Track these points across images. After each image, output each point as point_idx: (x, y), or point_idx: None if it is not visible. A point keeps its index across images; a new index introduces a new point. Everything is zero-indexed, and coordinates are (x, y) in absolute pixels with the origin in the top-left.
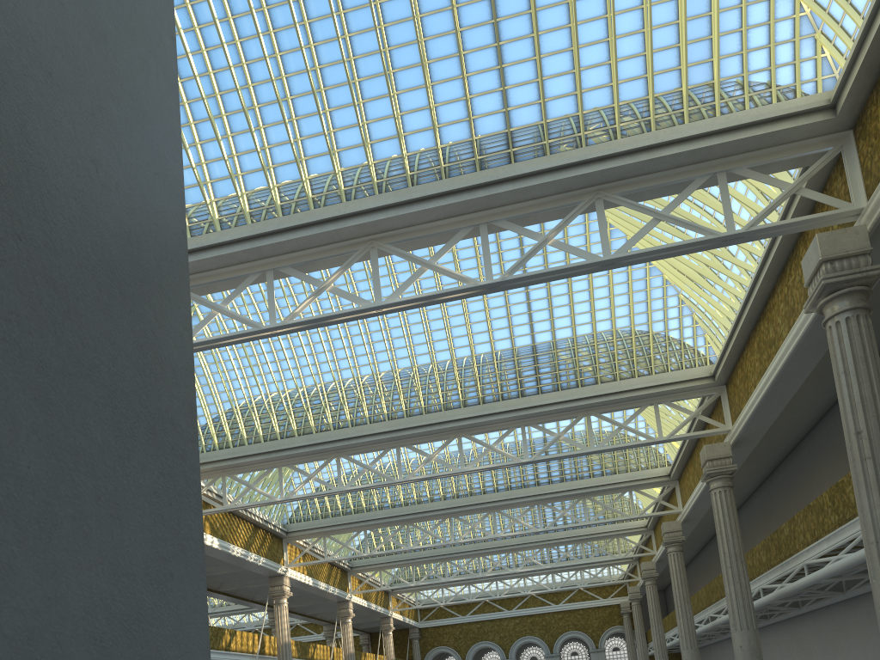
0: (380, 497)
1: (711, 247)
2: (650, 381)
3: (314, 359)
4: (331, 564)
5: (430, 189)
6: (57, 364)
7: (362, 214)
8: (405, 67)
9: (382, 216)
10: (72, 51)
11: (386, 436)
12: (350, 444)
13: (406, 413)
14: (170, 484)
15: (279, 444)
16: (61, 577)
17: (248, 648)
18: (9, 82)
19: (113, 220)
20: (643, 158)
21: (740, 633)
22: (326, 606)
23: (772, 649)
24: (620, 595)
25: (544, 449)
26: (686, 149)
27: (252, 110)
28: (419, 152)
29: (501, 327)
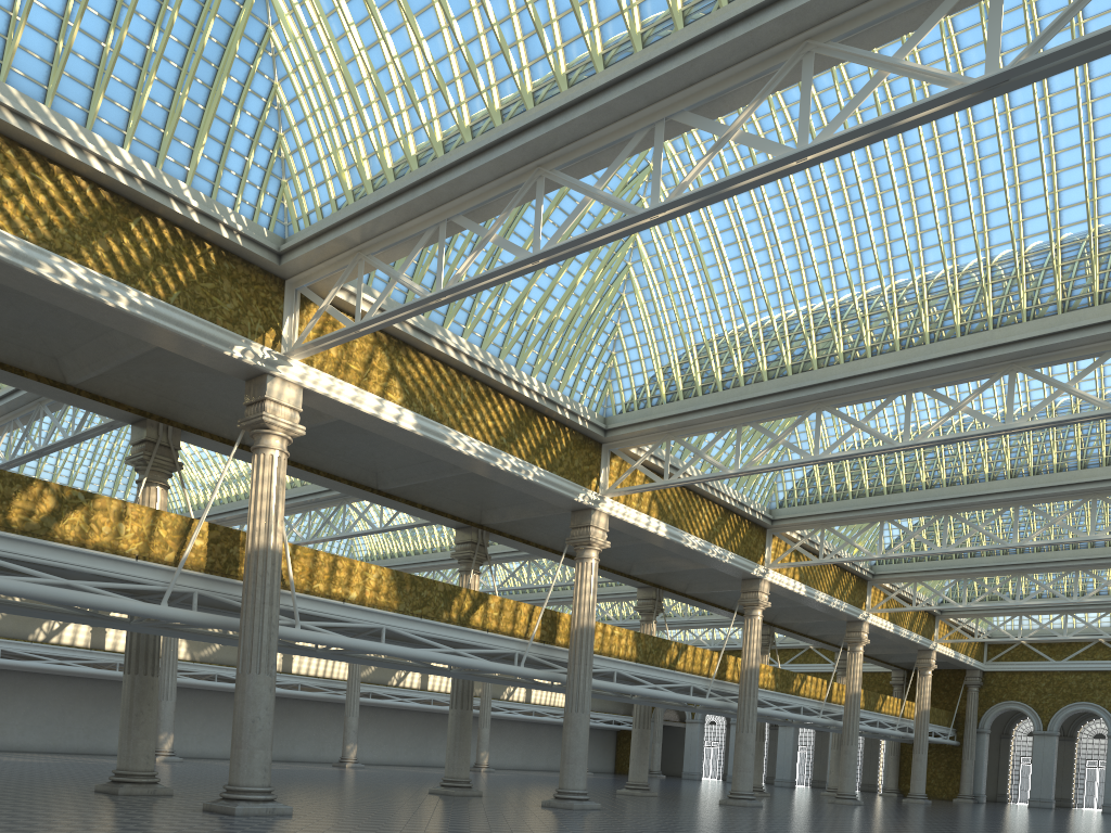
0: (910, 472)
1: None
2: None
3: (798, 262)
4: (841, 568)
5: None
6: None
7: None
8: None
9: None
10: None
11: (890, 376)
12: (836, 390)
13: (929, 338)
14: None
15: (740, 394)
16: None
17: (702, 669)
18: None
19: None
20: None
21: None
22: (835, 626)
23: None
24: None
25: None
26: None
27: None
28: None
29: None
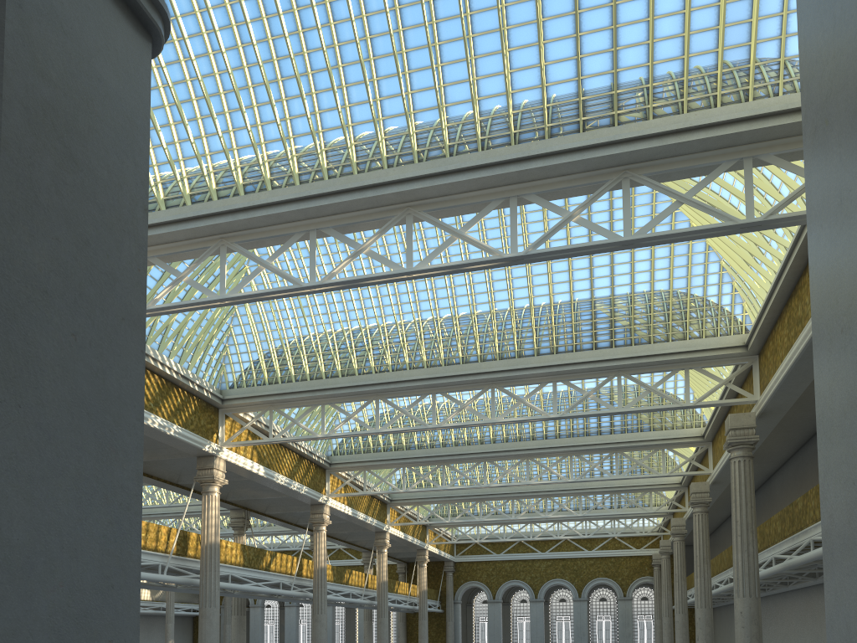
0: (420, 436)
1: (729, 233)
2: (683, 347)
3: (361, 304)
4: (371, 495)
5: (465, 162)
6: (39, 474)
7: (400, 182)
8: (450, 40)
9: (418, 186)
10: (63, 267)
11: (423, 383)
12: (389, 388)
13: (444, 362)
14: (116, 528)
15: (324, 384)
16: (35, 597)
17: (287, 569)
18: (18, 312)
19: (86, 367)
20: (670, 142)
21: (742, 600)
22: (365, 534)
23: (788, 615)
24: (653, 547)
25: (572, 406)
26: (713, 134)
27: (305, 76)
28: (459, 123)
29: (541, 284)
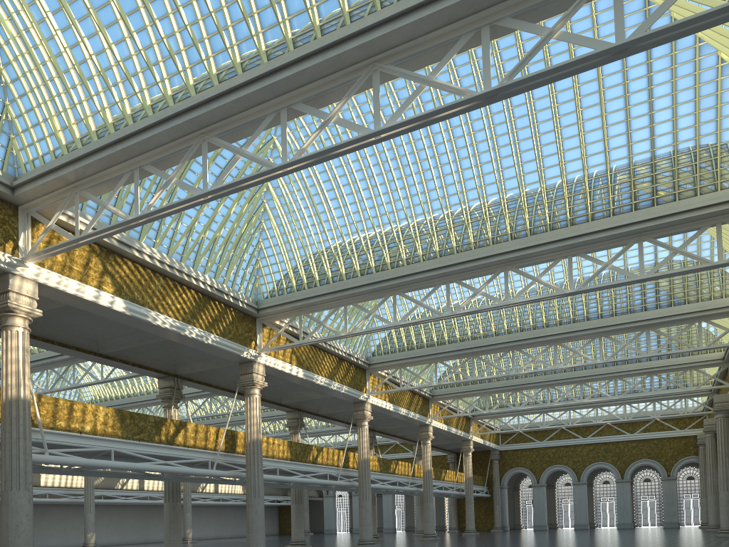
0: (449, 332)
1: None
2: (714, 199)
3: (373, 202)
4: (413, 392)
5: None
6: None
7: (360, 34)
8: None
9: (379, 34)
10: None
11: (436, 273)
12: (403, 282)
13: (456, 250)
14: None
15: (344, 284)
16: None
17: (333, 462)
18: None
19: None
20: None
21: None
22: (412, 429)
23: None
24: (697, 427)
25: (589, 278)
26: None
27: None
28: None
29: (551, 154)
